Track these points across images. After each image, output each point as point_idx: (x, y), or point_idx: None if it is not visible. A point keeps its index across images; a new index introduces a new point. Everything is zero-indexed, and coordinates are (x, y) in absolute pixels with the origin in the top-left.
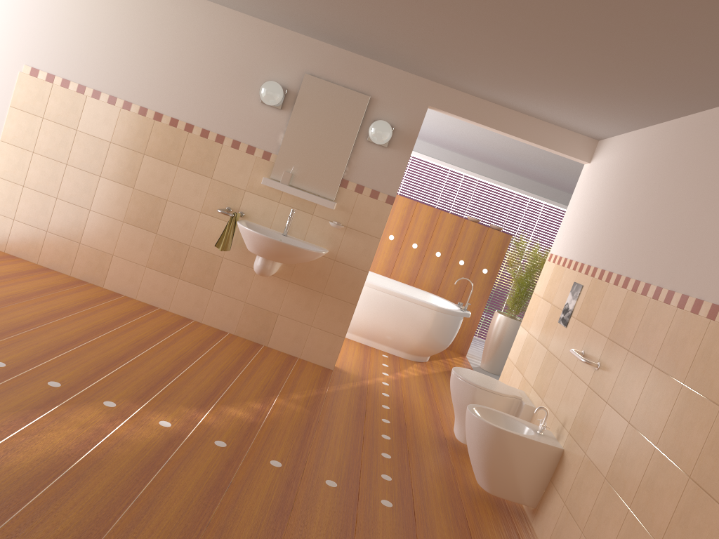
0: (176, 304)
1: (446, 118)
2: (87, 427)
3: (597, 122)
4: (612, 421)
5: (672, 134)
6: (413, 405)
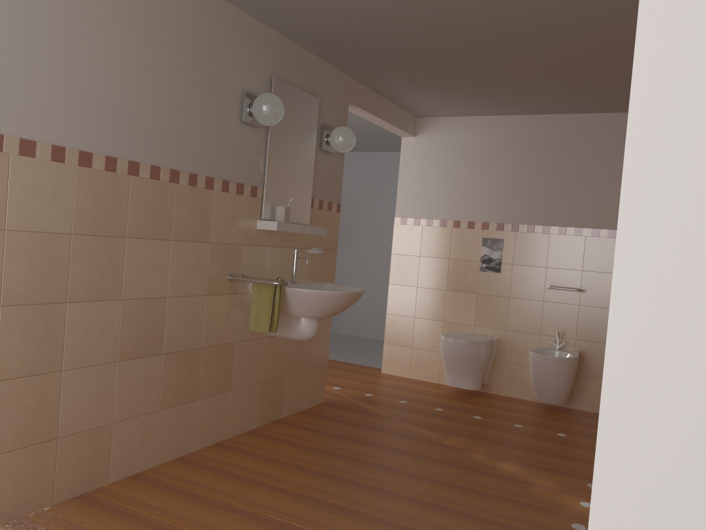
0: (200, 436)
1: None
2: None
3: (467, 110)
4: None
5: (562, 125)
6: (382, 390)
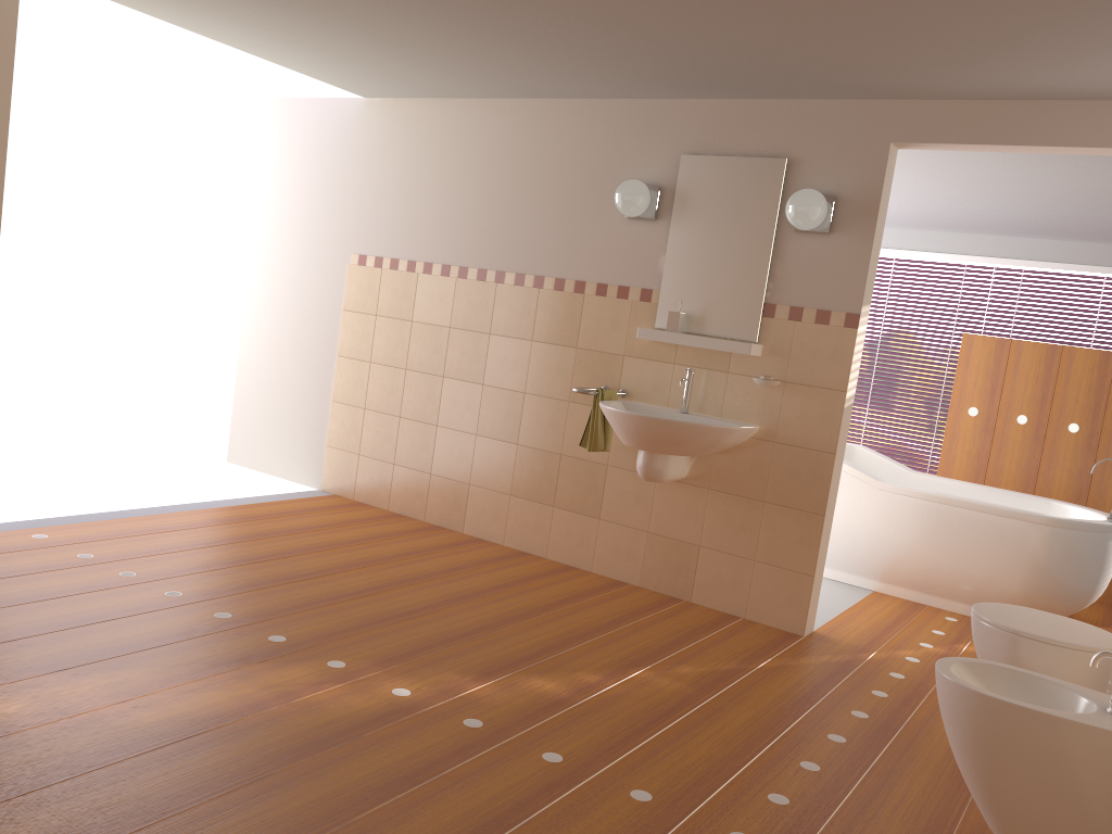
0: (554, 547)
1: (1004, 171)
2: (274, 689)
3: None
4: None
5: None
6: None
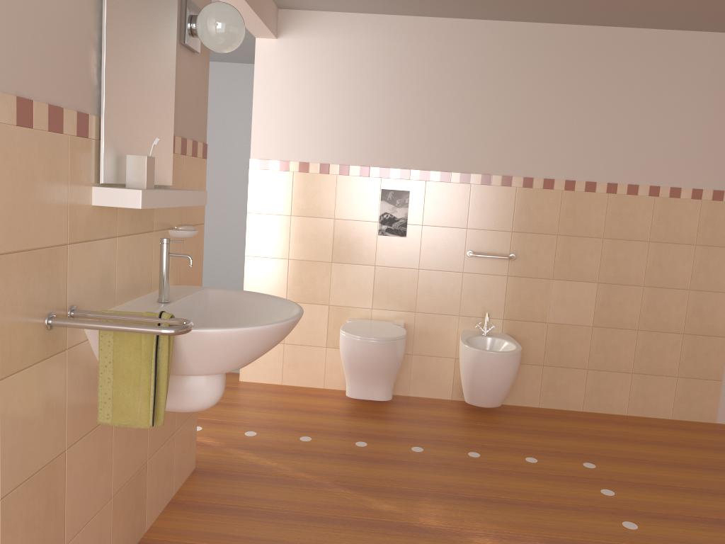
0: None
1: None
2: None
3: (363, 3)
4: (572, 289)
5: (487, 36)
6: (262, 418)
